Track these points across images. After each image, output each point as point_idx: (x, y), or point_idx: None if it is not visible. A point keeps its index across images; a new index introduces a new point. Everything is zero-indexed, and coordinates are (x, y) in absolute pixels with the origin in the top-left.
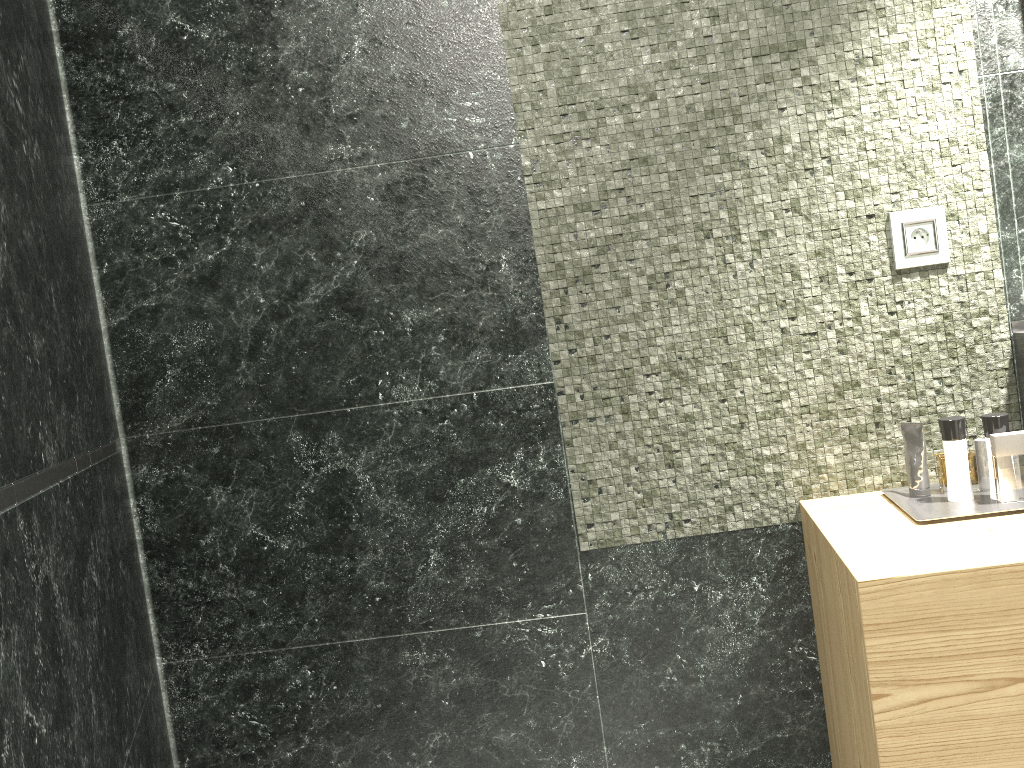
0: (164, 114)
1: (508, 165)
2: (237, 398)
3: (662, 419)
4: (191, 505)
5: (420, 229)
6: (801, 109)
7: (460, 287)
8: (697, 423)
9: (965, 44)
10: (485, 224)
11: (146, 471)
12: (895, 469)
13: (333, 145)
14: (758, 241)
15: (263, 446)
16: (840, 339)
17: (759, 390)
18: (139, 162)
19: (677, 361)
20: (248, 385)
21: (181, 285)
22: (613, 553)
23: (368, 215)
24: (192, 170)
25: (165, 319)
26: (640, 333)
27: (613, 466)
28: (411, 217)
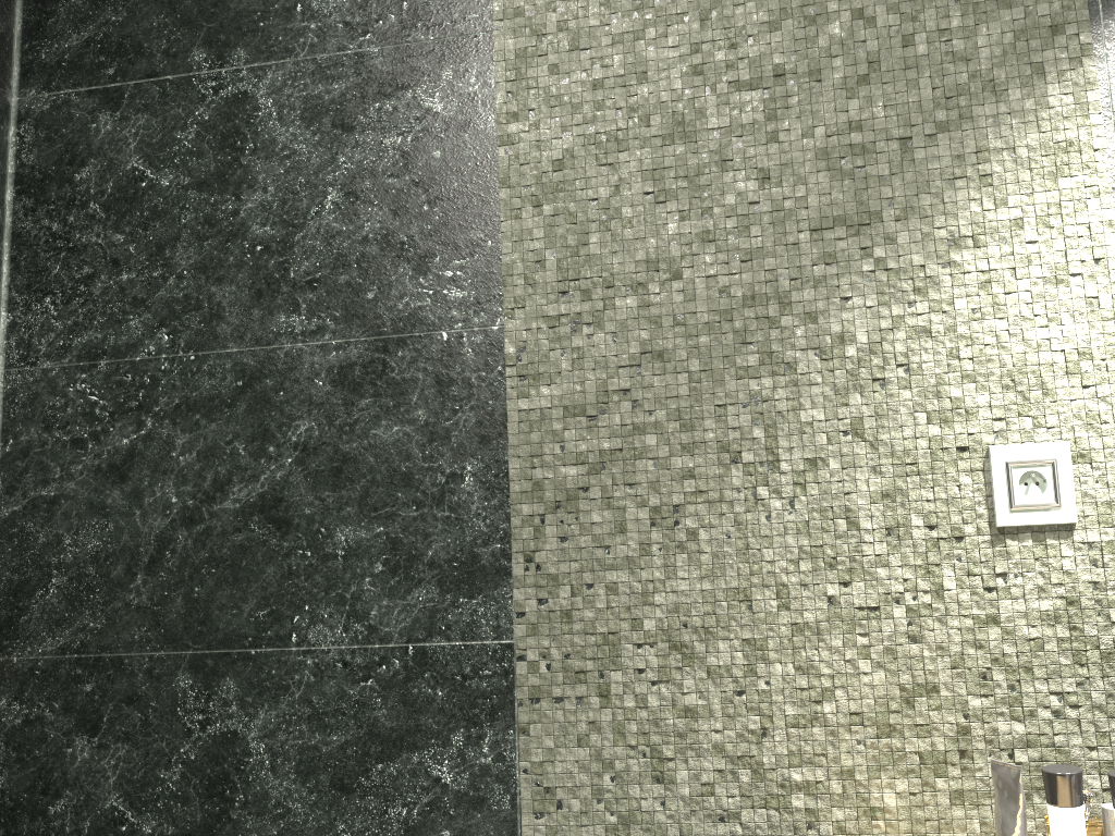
0: (106, 269)
1: (488, 351)
2: (125, 622)
3: (653, 710)
4: (47, 757)
5: (372, 424)
6: (872, 299)
7: (410, 502)
8: (701, 721)
9: (1104, 224)
10: (451, 424)
11: (4, 705)
12: (988, 826)
13: (285, 315)
14: (803, 472)
15: (144, 688)
16: (912, 620)
17: (792, 683)
18: (69, 323)
19: (680, 629)
20: (140, 606)
21: (87, 473)
22: None
23: (313, 402)
24: (124, 336)
25: (62, 513)
26: (634, 585)
27: (580, 770)
28: (363, 408)
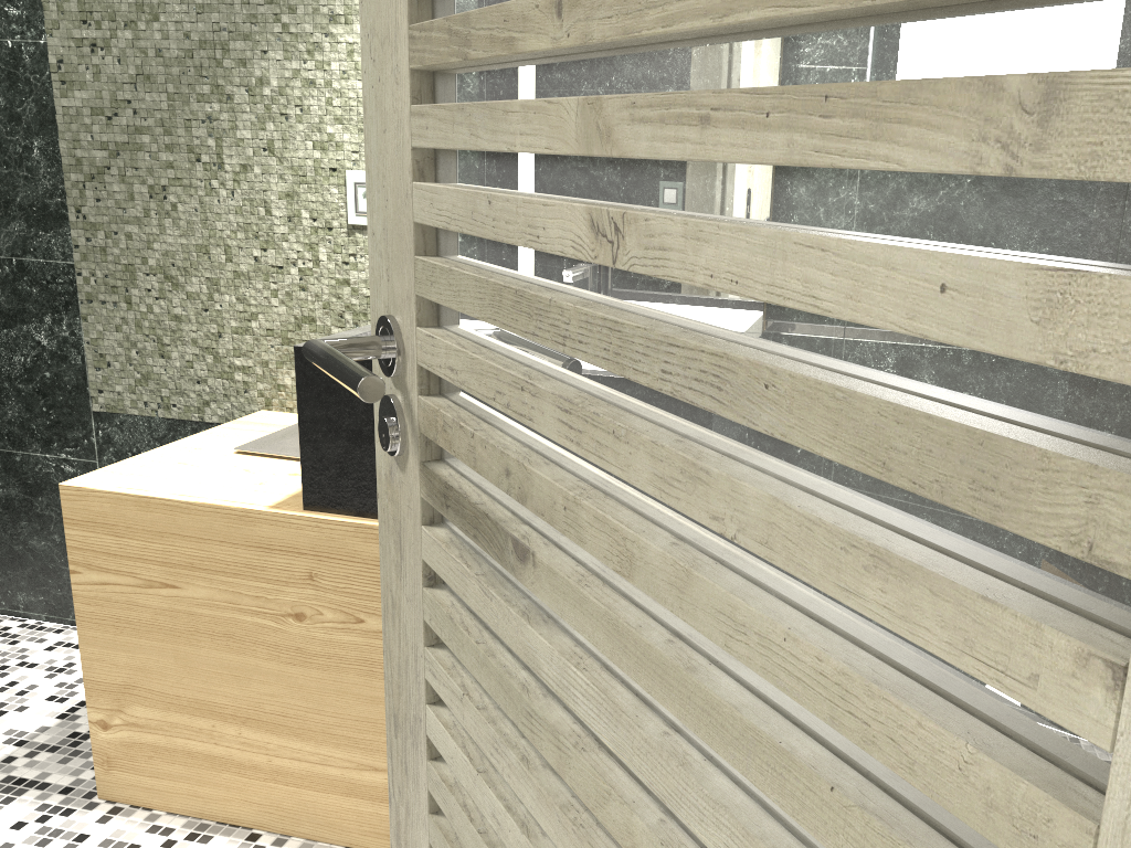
0: None
1: (39, 59)
2: None
3: (157, 315)
4: None
5: None
6: (280, 55)
7: (2, 163)
8: (184, 325)
9: None
10: (21, 111)
11: None
12: None
13: None
14: (239, 173)
15: None
16: (302, 277)
17: (234, 307)
18: None
19: (170, 267)
20: None
21: None
22: (118, 418)
23: None
24: None
25: None
26: (141, 236)
27: (119, 346)
28: None
